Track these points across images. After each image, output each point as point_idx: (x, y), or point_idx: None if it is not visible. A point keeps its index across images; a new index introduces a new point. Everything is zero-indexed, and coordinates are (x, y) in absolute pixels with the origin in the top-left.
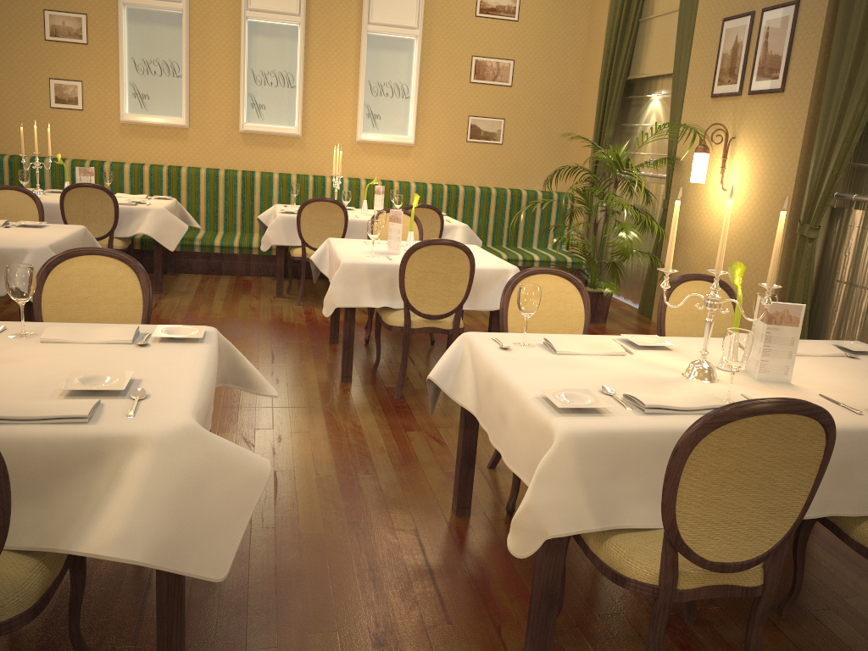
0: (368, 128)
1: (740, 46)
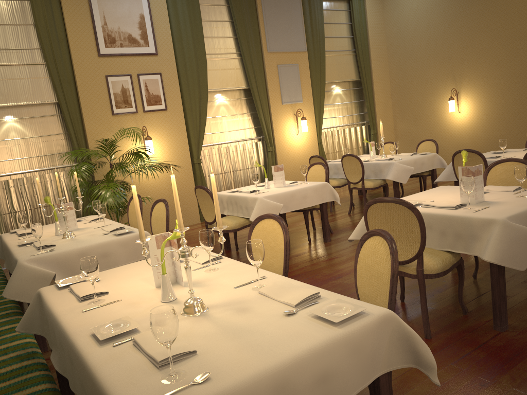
0: None
1: (127, 90)
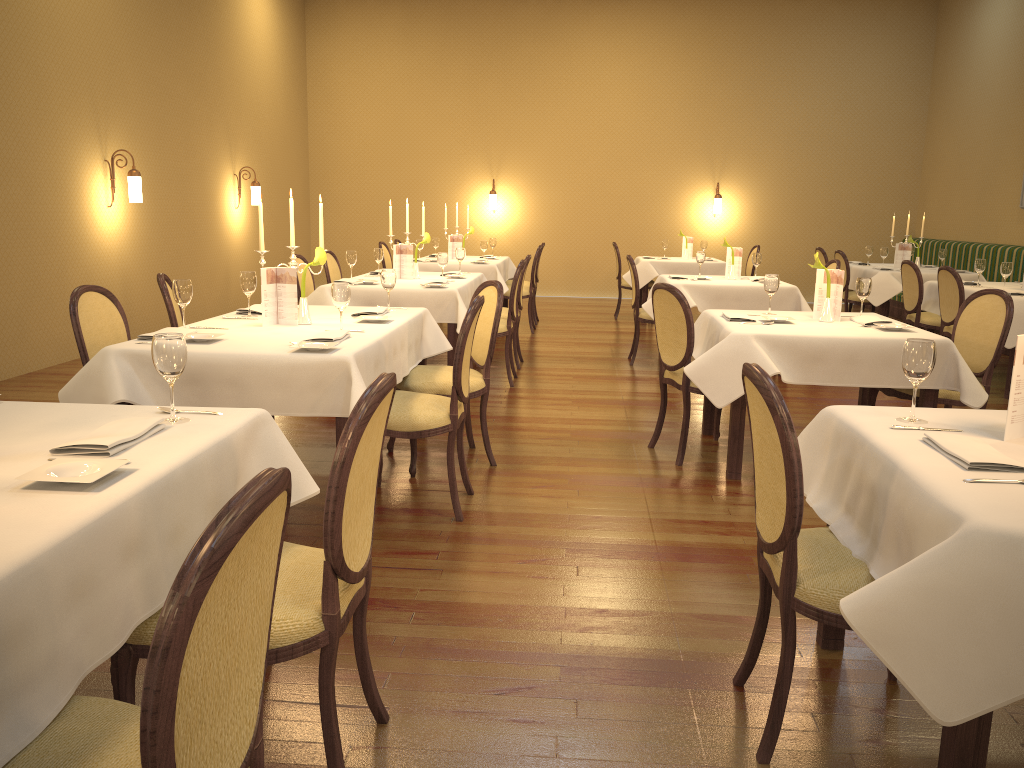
0: None
1: None
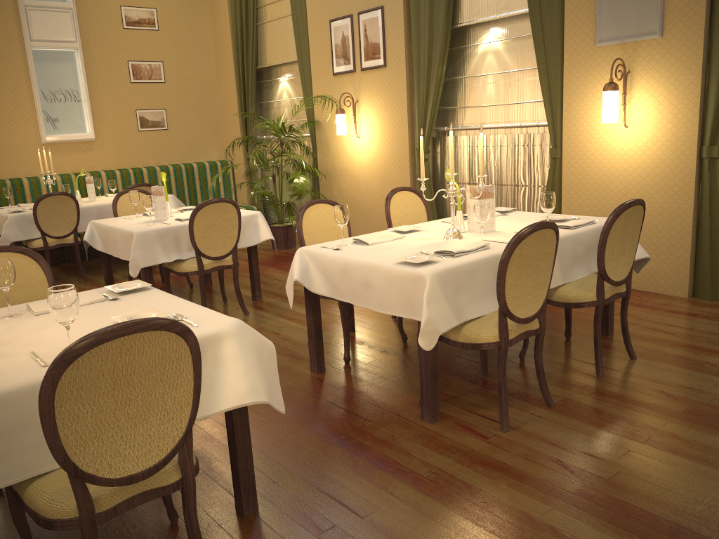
0: (50, 131)
1: (347, 38)
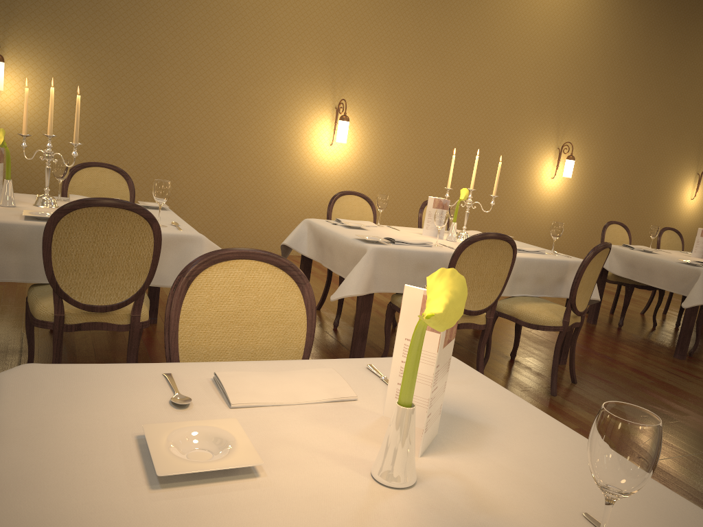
0: None
1: None
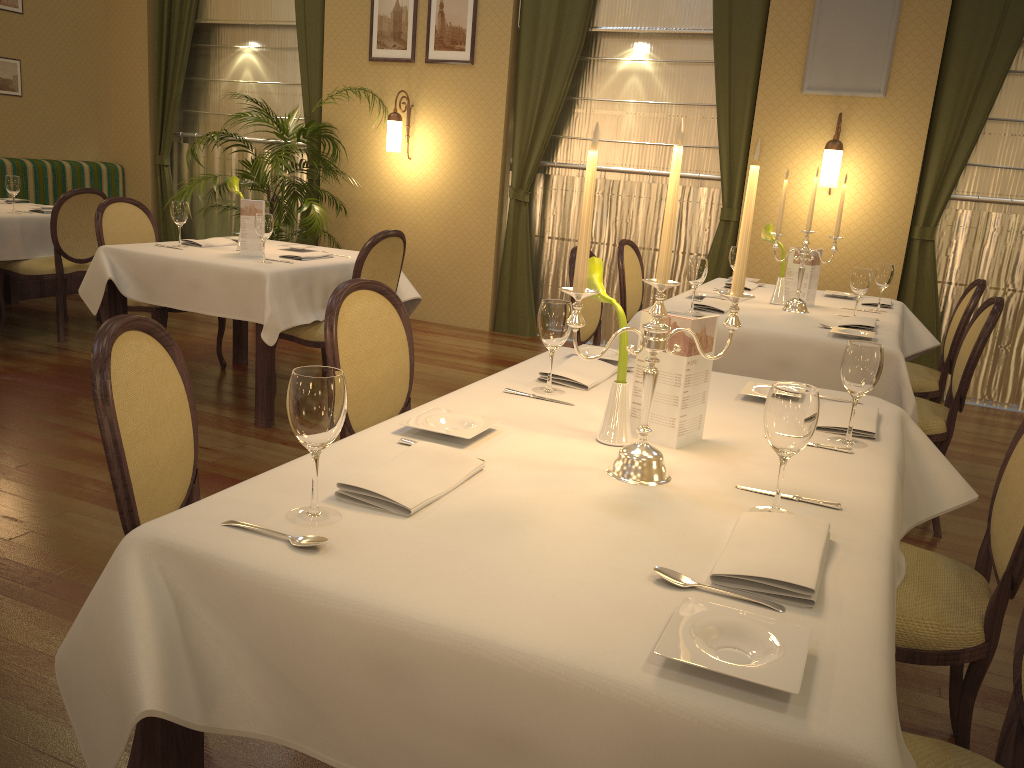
0: None
1: (405, 11)
